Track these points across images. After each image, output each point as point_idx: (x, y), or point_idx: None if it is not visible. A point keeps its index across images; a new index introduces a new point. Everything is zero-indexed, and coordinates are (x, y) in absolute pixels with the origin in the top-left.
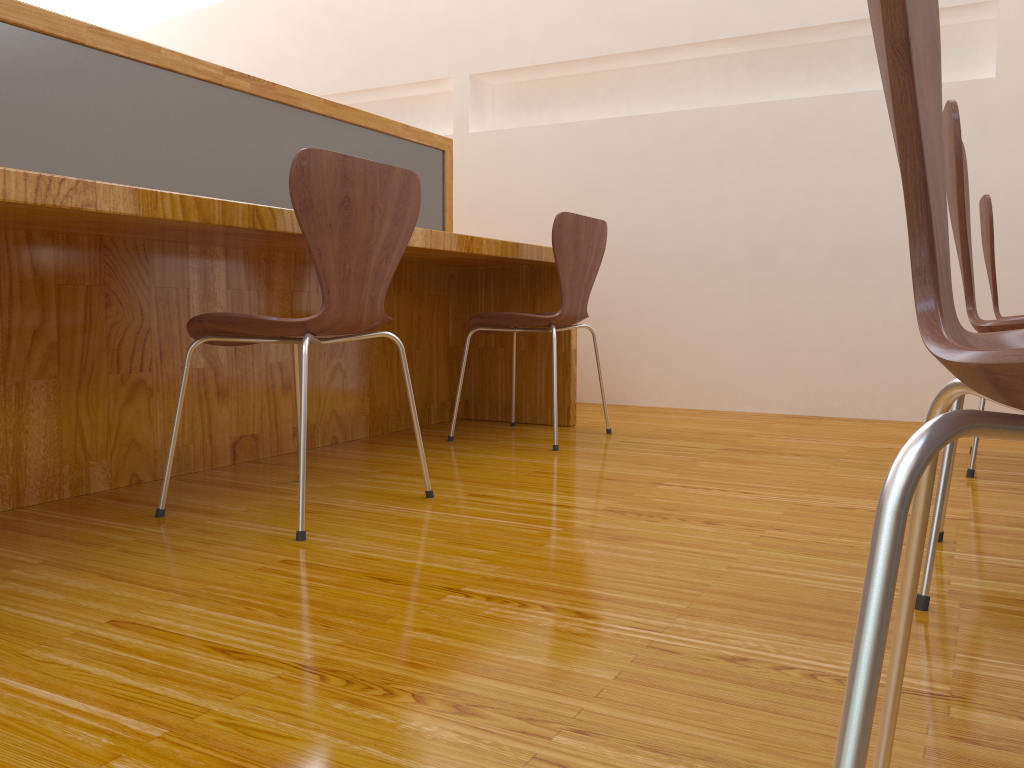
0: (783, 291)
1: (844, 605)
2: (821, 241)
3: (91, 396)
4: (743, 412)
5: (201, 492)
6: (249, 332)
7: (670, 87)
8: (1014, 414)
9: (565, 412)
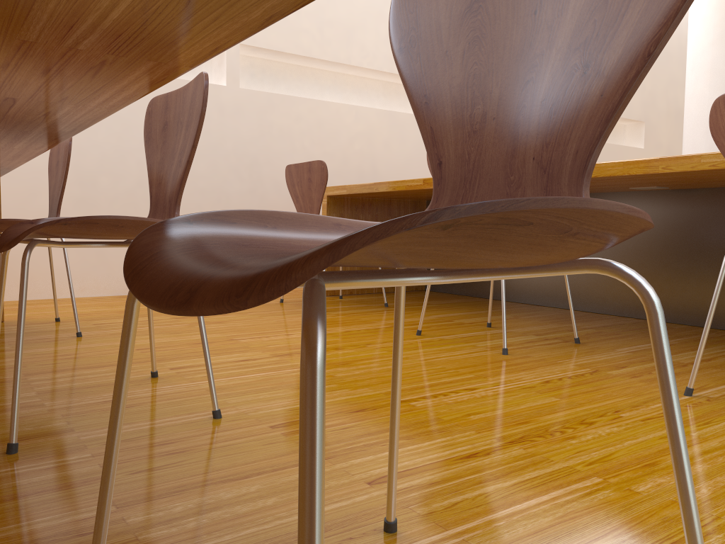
0: (104, 206)
1: (492, 359)
2: (130, 173)
3: None
4: (79, 297)
5: None
6: (115, 236)
7: None
8: None
9: None
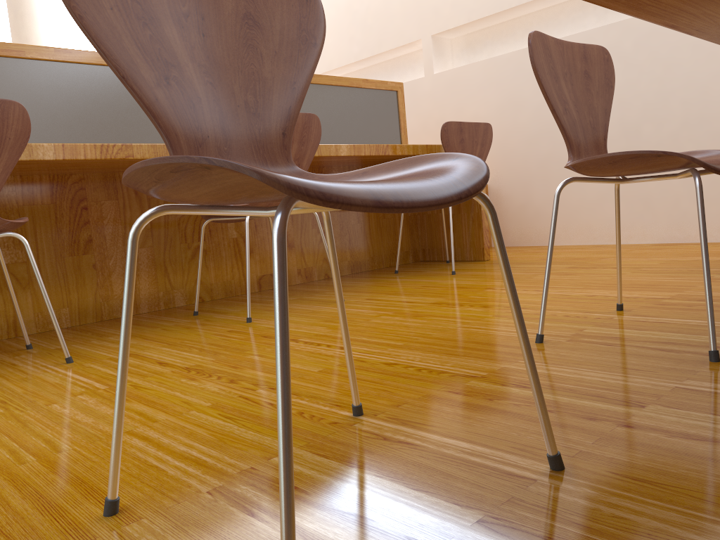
0: None
1: (495, 341)
2: (673, 115)
3: (171, 255)
4: (625, 244)
5: (228, 304)
6: None
7: (565, 20)
8: (198, 204)
9: (481, 251)
